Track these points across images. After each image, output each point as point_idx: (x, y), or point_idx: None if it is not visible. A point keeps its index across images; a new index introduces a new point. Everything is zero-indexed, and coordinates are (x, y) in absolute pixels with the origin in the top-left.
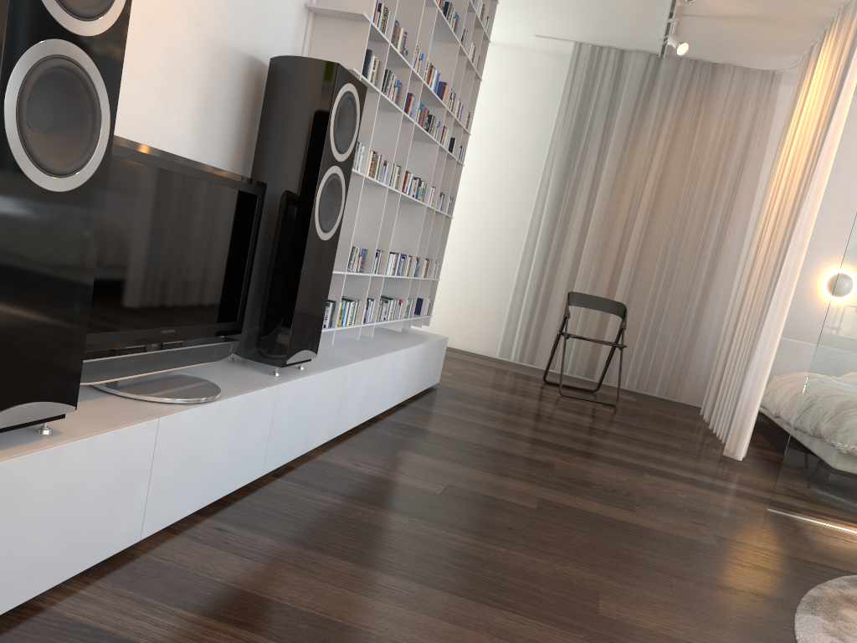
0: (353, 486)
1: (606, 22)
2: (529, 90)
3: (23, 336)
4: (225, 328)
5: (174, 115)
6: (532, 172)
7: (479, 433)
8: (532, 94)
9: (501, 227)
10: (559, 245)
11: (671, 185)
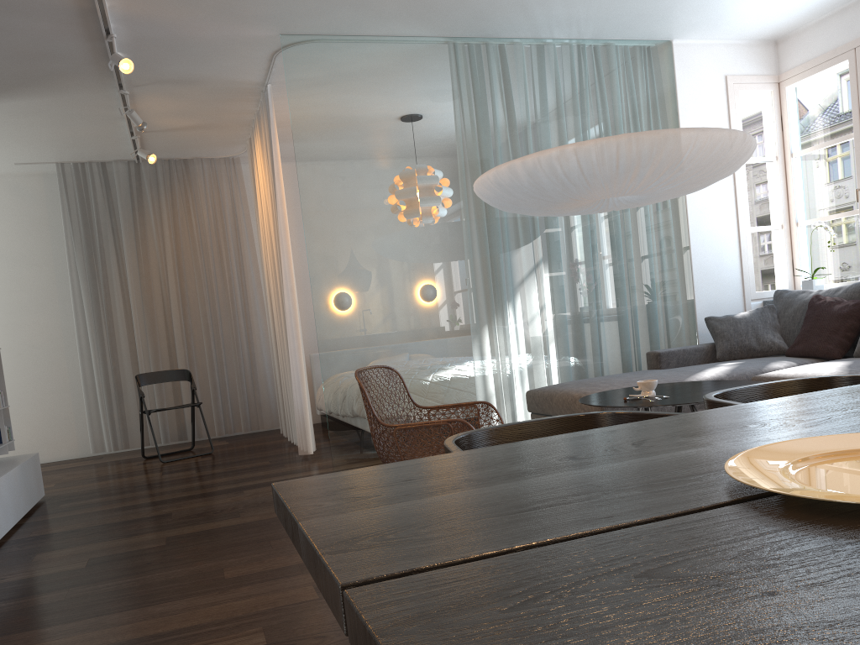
0: (8, 591)
1: (78, 145)
2: (28, 211)
3: None
4: None
5: None
6: (60, 281)
7: (101, 516)
8: (33, 213)
9: (49, 338)
10: (112, 338)
11: (189, 262)
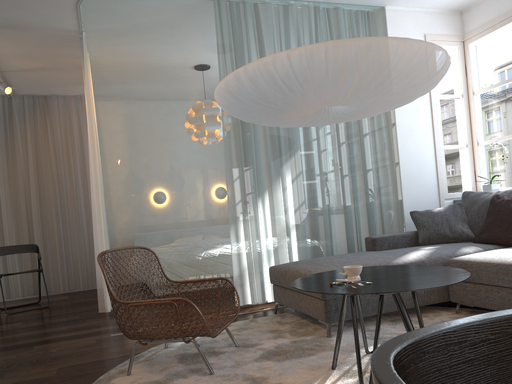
0: None
1: None
2: None
3: None
4: None
5: None
6: None
7: None
8: None
9: None
10: None
11: (45, 167)
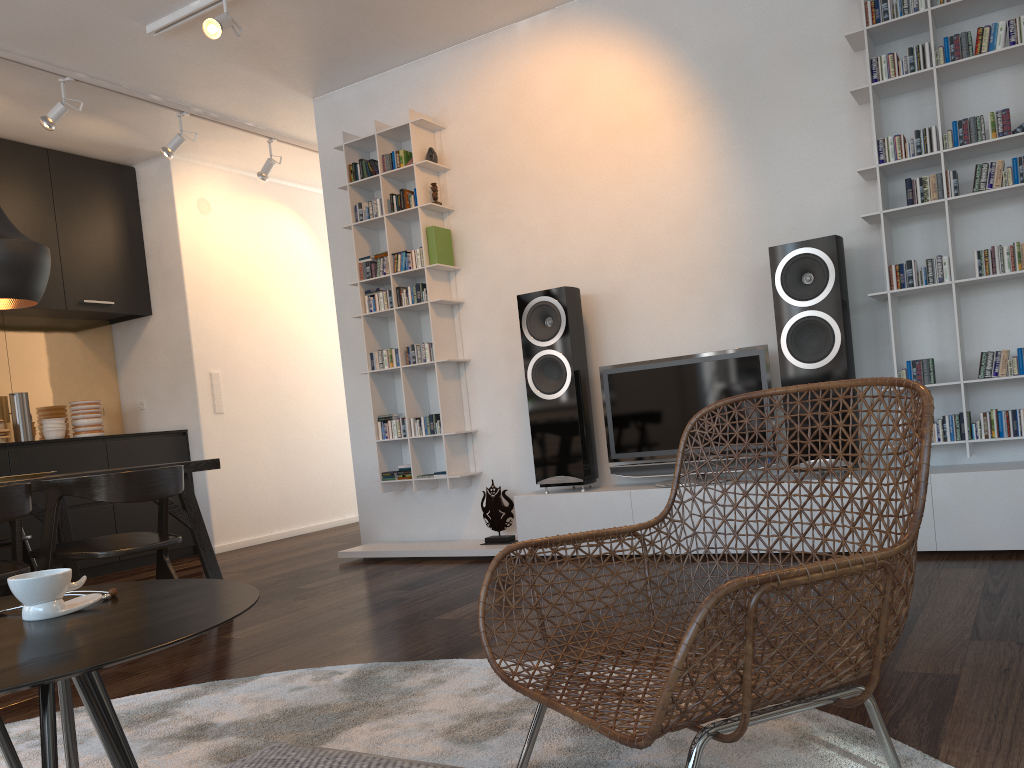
0: None
1: None
2: None
3: (551, 451)
4: (752, 447)
5: (725, 326)
6: None
7: None
8: None
9: None
10: None
11: None
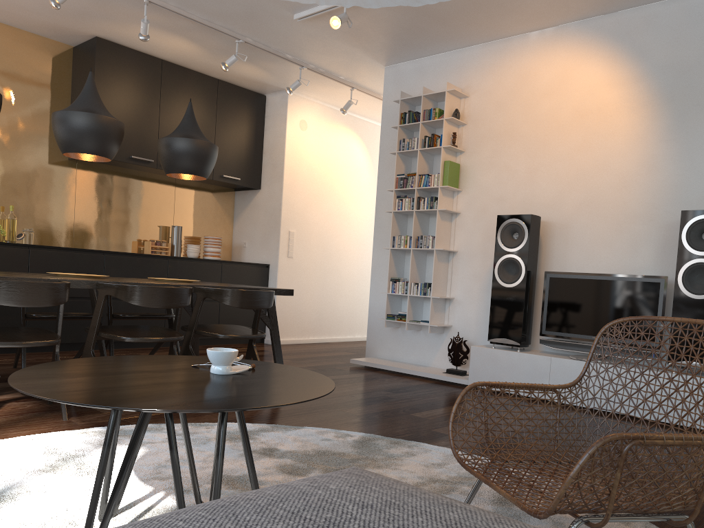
0: None
1: None
2: None
3: (502, 321)
4: (643, 344)
5: (639, 258)
6: None
7: None
8: None
9: None
10: None
11: None
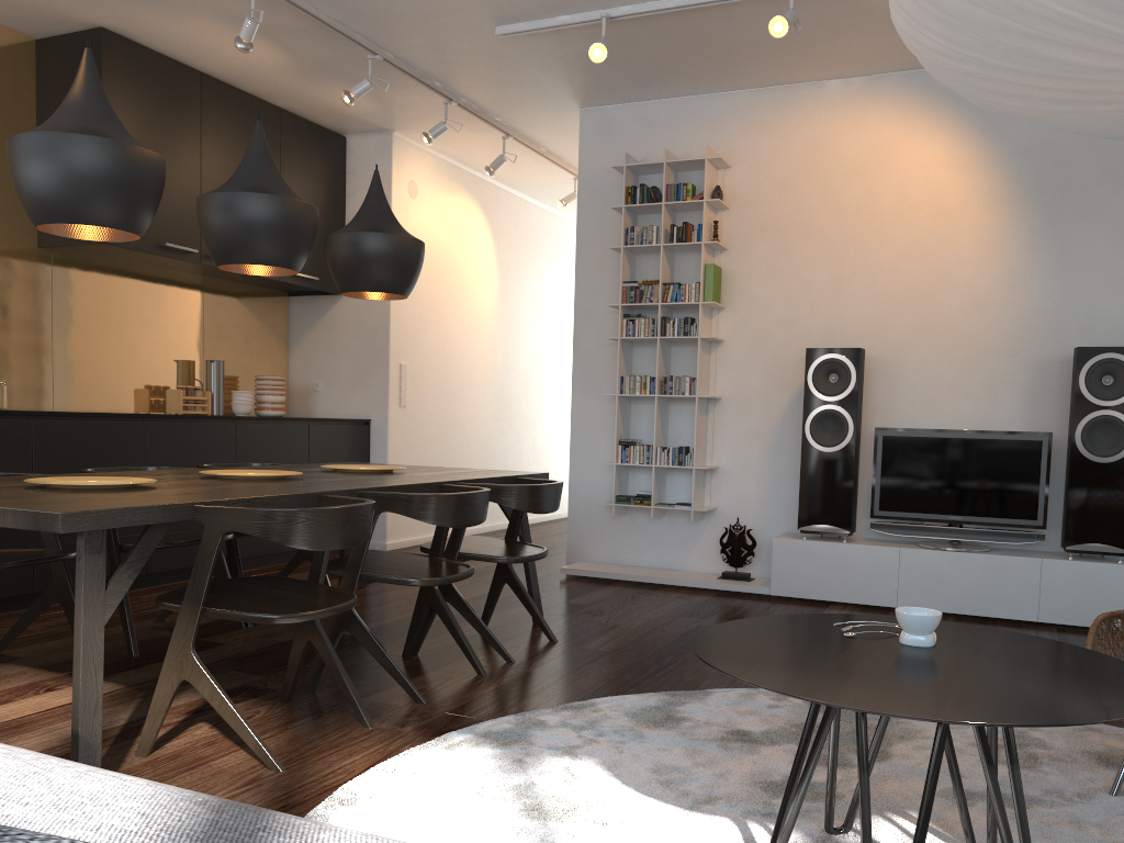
0: None
1: None
2: None
3: (819, 500)
4: (1021, 523)
5: (1000, 407)
6: None
7: None
8: None
9: None
10: None
11: None
